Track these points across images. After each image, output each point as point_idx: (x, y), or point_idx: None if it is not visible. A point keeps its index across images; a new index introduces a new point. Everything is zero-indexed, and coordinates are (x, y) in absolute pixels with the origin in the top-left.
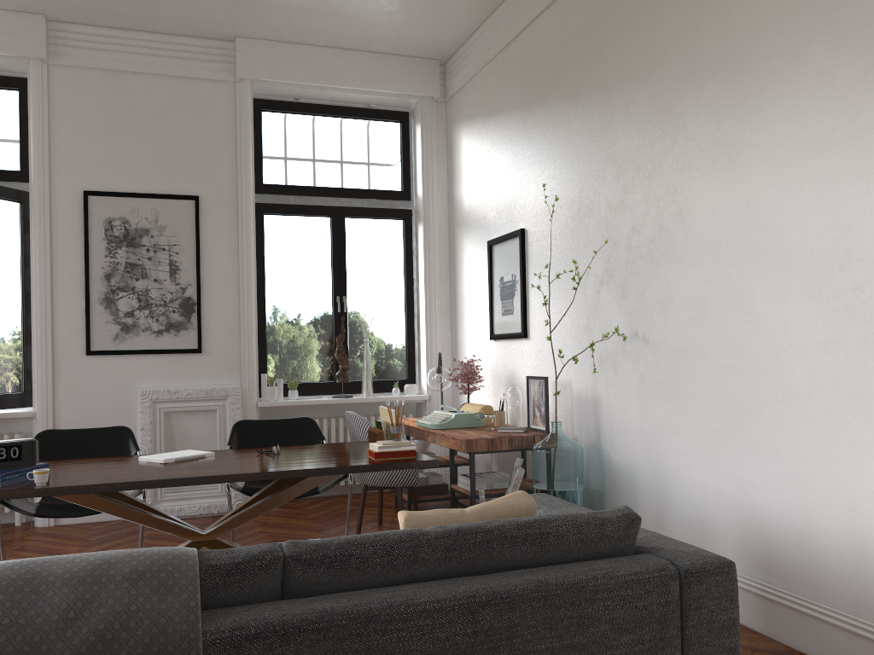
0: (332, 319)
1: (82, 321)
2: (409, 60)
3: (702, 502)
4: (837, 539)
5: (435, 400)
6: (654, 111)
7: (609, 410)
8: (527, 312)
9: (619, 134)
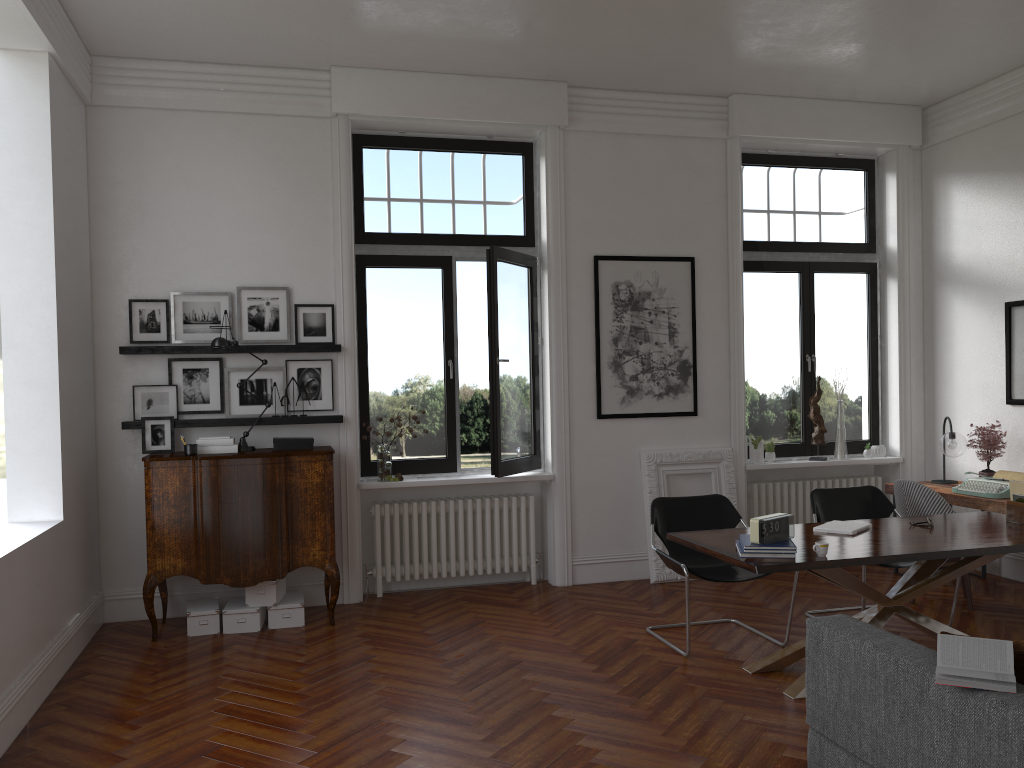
0: (800, 378)
1: (592, 385)
2: (892, 108)
3: None
4: None
5: (909, 462)
6: None
7: None
8: None
9: None
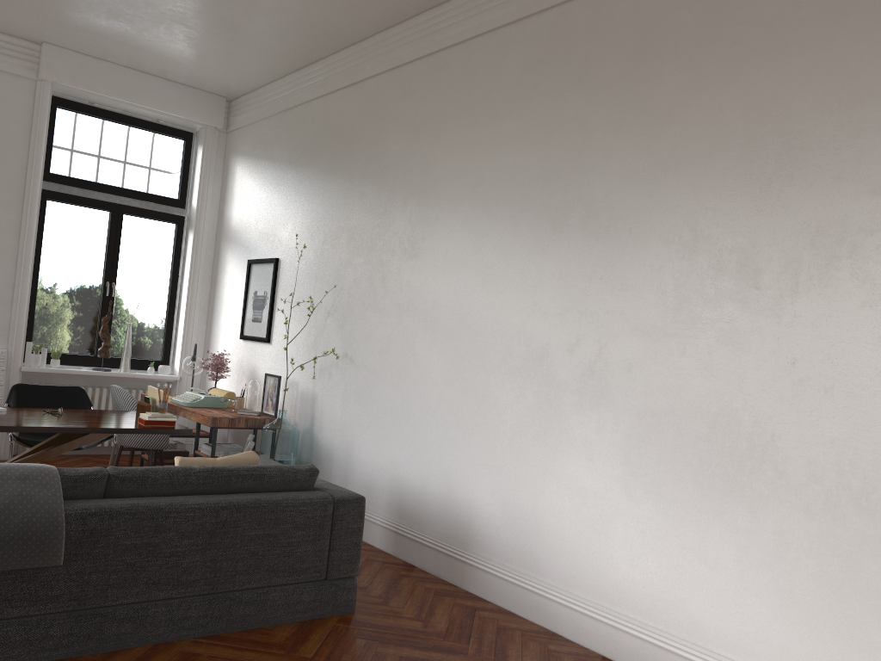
0: (100, 301)
1: None
2: (200, 93)
3: (371, 473)
4: (438, 496)
5: (185, 381)
6: (377, 205)
7: (322, 406)
8: (272, 323)
9: (354, 212)
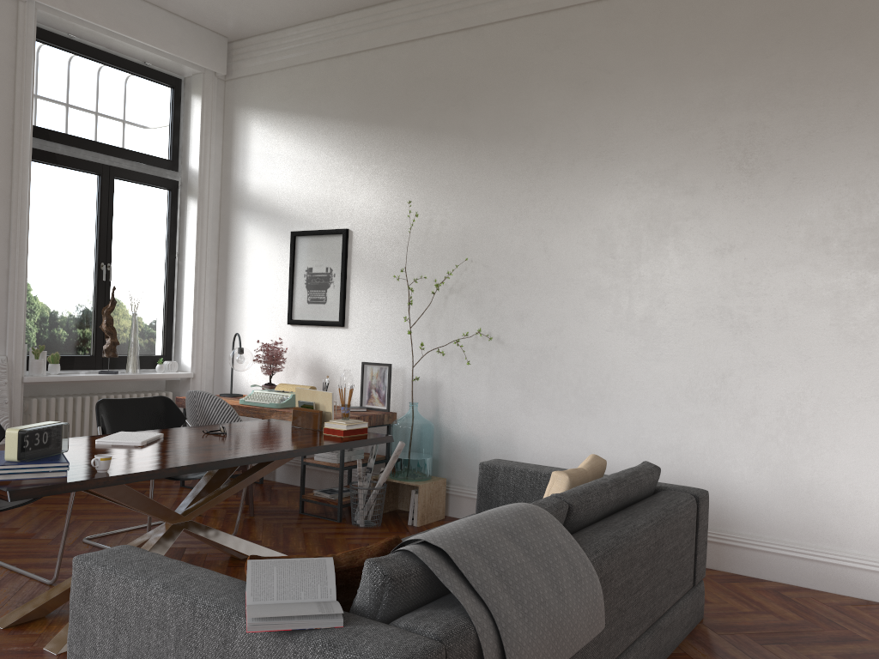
0: (94, 287)
1: None
2: (202, 31)
3: (550, 462)
4: (667, 479)
5: (199, 378)
6: (524, 167)
7: (452, 393)
8: (346, 304)
9: (482, 175)
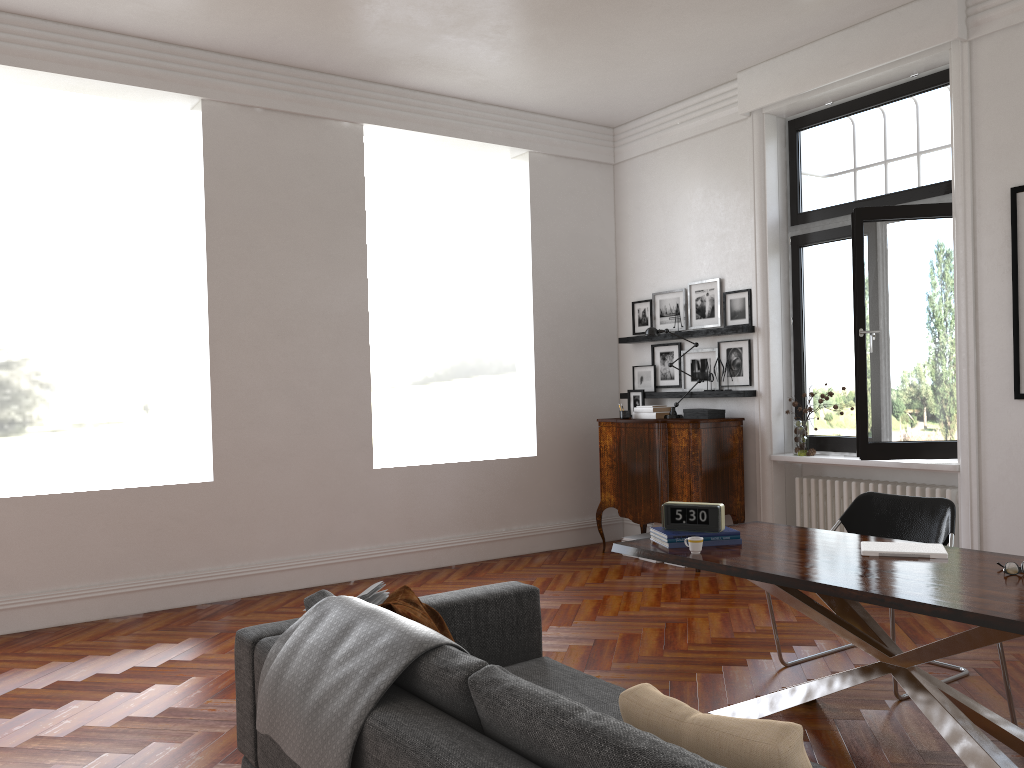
0: None
1: (1010, 355)
2: None
3: None
4: None
5: None
6: None
7: None
8: None
9: None
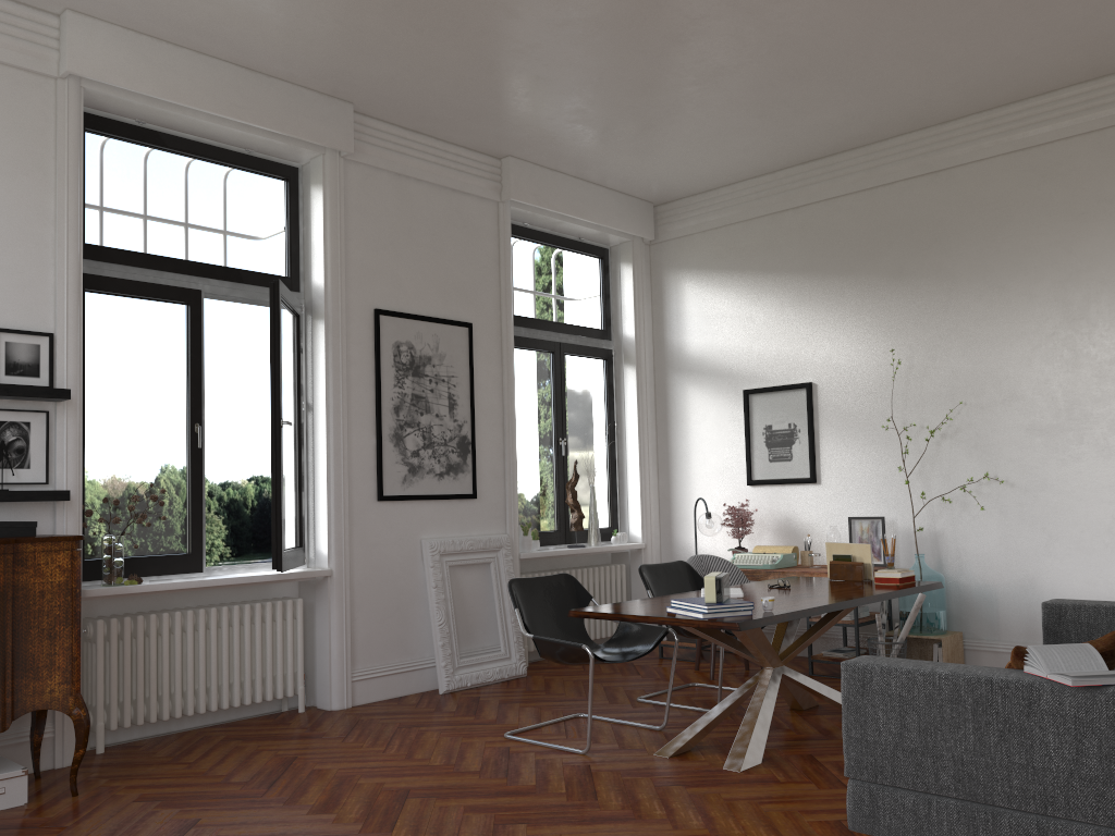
0: (554, 463)
1: (373, 460)
2: (633, 201)
3: None
4: None
5: (650, 548)
6: (1018, 304)
7: (956, 543)
8: (815, 459)
9: (969, 316)
